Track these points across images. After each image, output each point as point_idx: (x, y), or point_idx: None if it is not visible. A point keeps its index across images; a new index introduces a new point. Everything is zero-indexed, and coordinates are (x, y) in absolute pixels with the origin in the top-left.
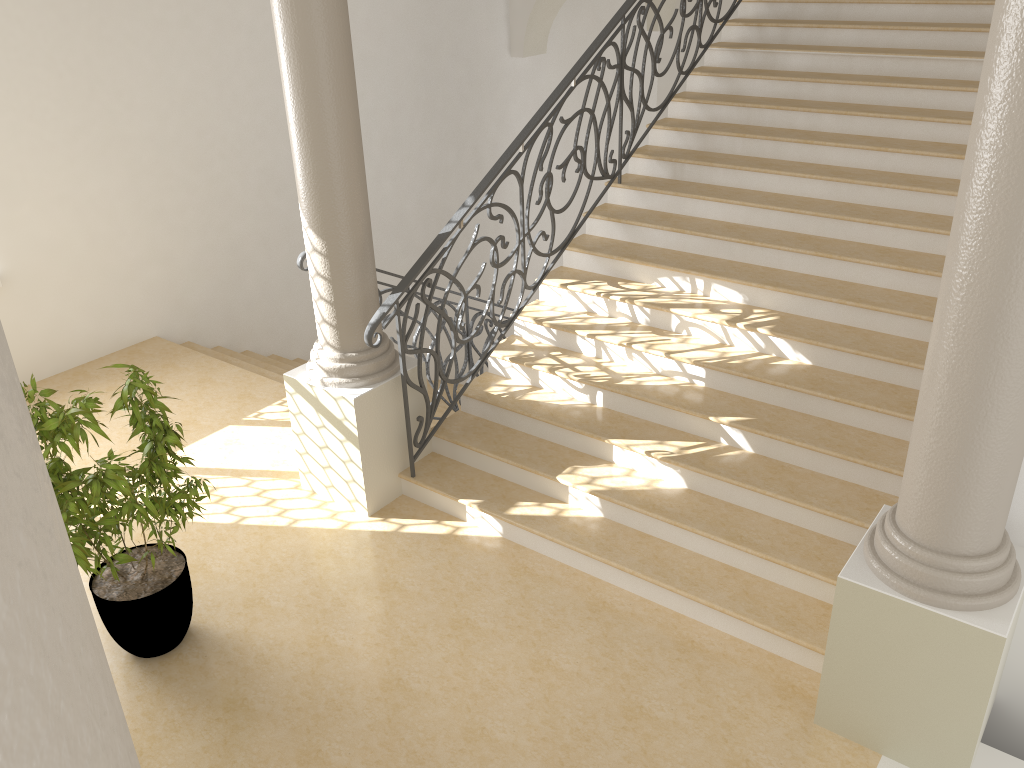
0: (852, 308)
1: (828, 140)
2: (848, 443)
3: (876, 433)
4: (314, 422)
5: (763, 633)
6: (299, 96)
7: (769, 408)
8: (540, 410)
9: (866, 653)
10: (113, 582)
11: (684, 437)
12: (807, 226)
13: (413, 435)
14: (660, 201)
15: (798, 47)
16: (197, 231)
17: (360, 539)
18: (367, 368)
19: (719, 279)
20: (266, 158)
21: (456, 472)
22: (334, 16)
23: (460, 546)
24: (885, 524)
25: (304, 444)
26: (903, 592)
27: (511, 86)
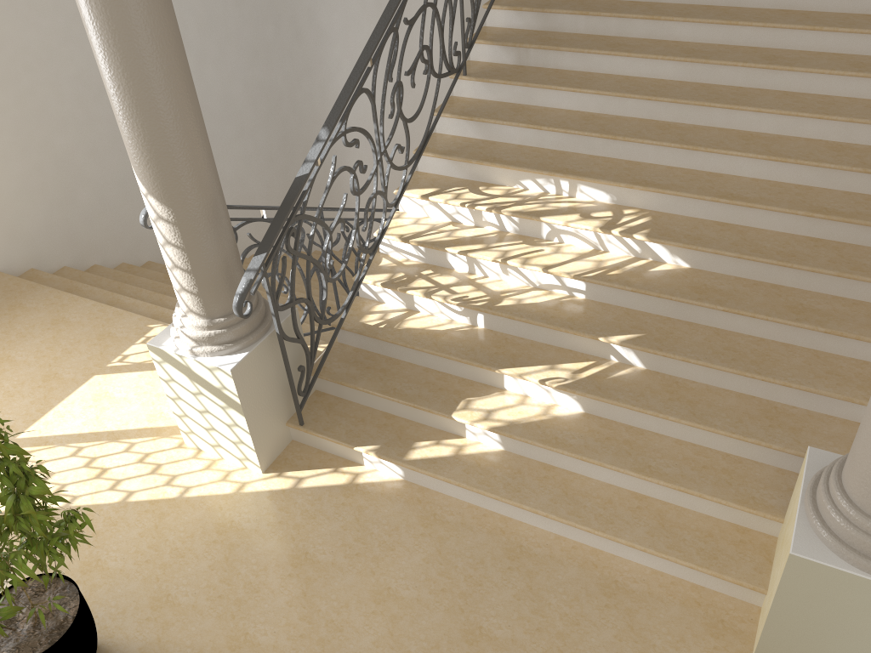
0: (725, 205)
1: (675, 15)
2: (741, 355)
3: (765, 339)
4: (189, 389)
5: (685, 568)
6: (111, 47)
7: (655, 319)
8: (422, 340)
9: (815, 615)
10: (1, 635)
11: (573, 357)
12: (665, 113)
13: (295, 382)
14: (509, 92)
15: None
16: (17, 154)
17: (259, 503)
18: (239, 331)
19: (586, 181)
20: (77, 63)
21: (345, 413)
22: None
23: (364, 497)
24: (833, 492)
25: (182, 408)
26: (862, 568)
27: None
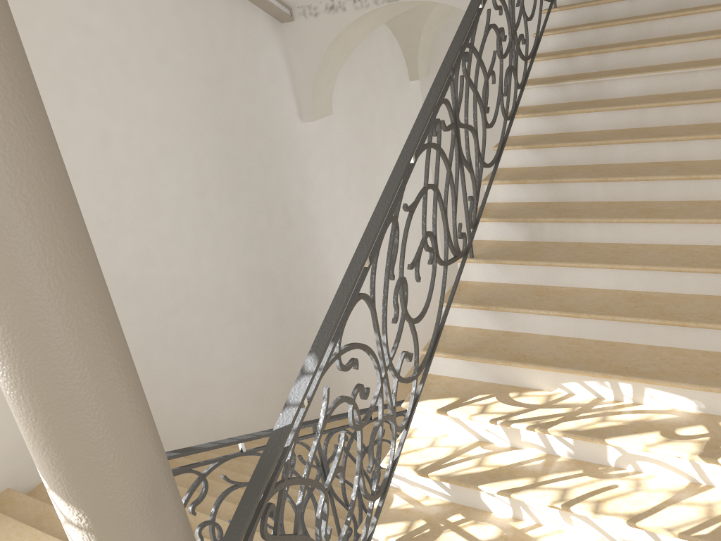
0: None
1: (717, 171)
2: None
3: None
4: None
5: None
6: None
7: None
8: None
9: None
10: None
11: None
12: None
13: None
14: (527, 273)
15: (623, 71)
16: None
17: None
18: None
19: (658, 384)
20: None
21: None
22: (13, 140)
23: None
24: None
25: None
26: None
27: (307, 147)
